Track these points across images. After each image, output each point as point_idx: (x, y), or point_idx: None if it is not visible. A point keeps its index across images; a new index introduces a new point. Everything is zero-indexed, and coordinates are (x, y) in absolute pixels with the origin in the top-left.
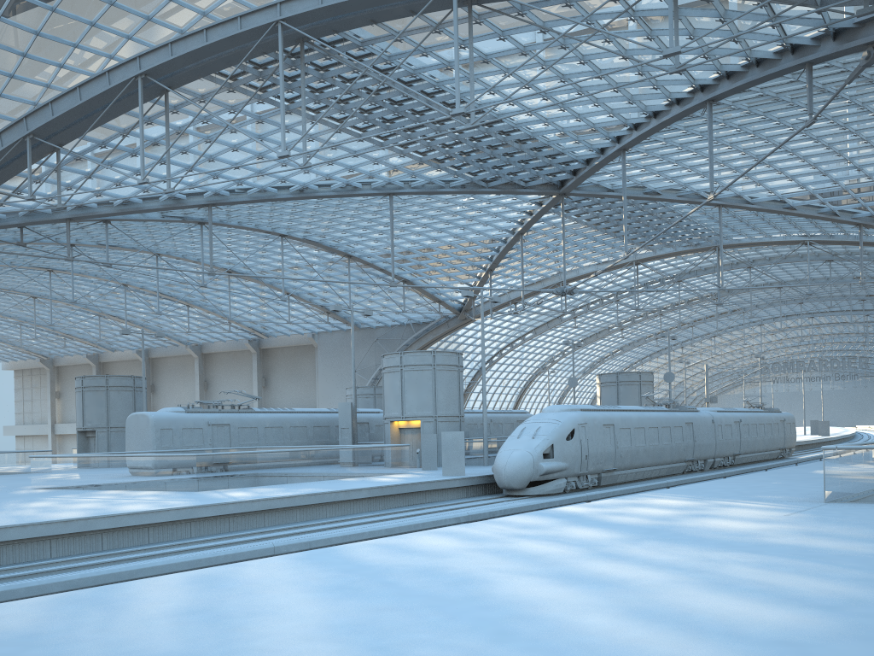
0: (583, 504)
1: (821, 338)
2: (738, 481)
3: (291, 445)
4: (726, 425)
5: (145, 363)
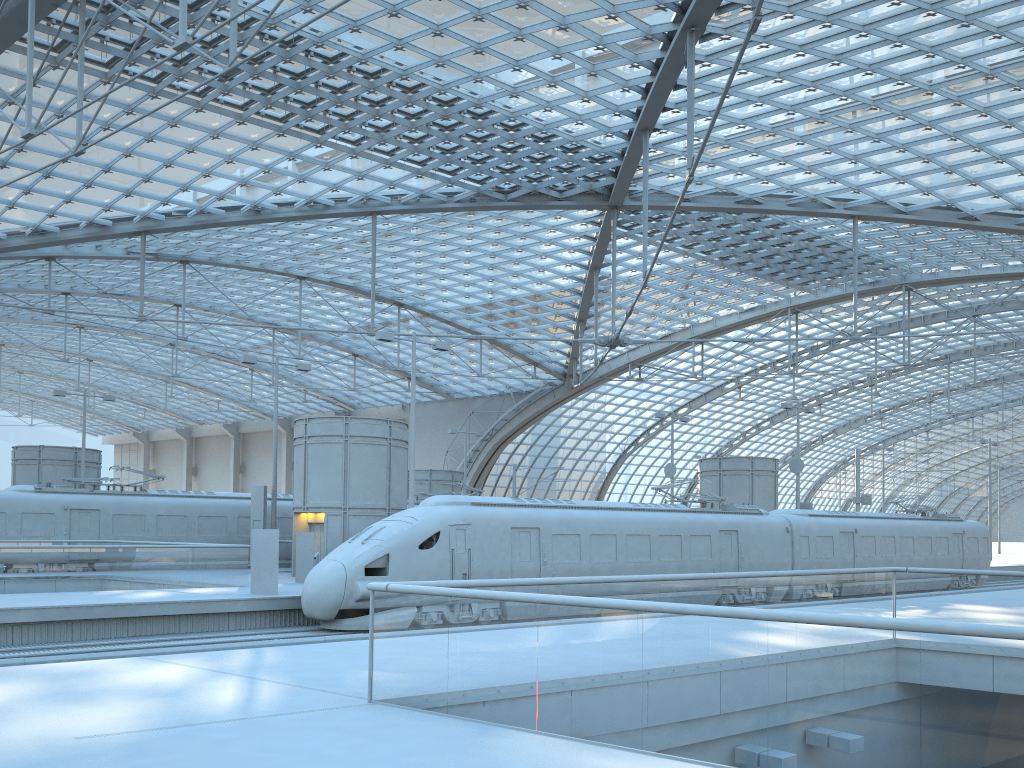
0: (14, 667)
1: None
2: None
3: (199, 540)
4: (821, 537)
5: (234, 438)
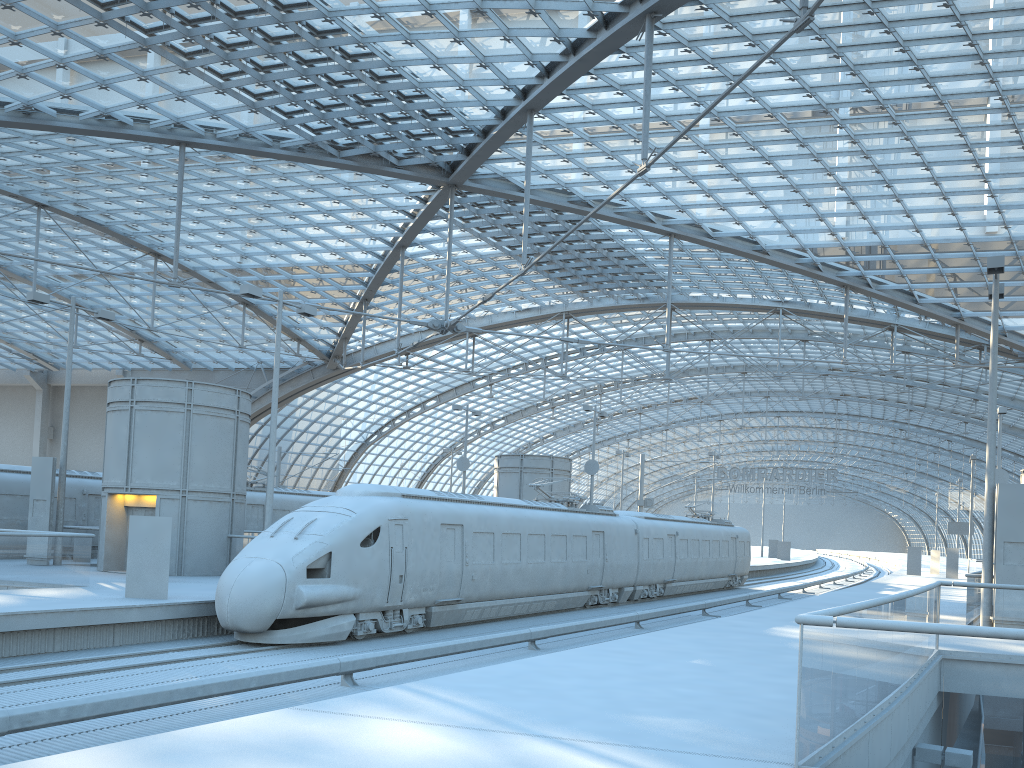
0: (158, 737)
1: (787, 443)
2: (633, 651)
3: None
4: (656, 539)
5: None
